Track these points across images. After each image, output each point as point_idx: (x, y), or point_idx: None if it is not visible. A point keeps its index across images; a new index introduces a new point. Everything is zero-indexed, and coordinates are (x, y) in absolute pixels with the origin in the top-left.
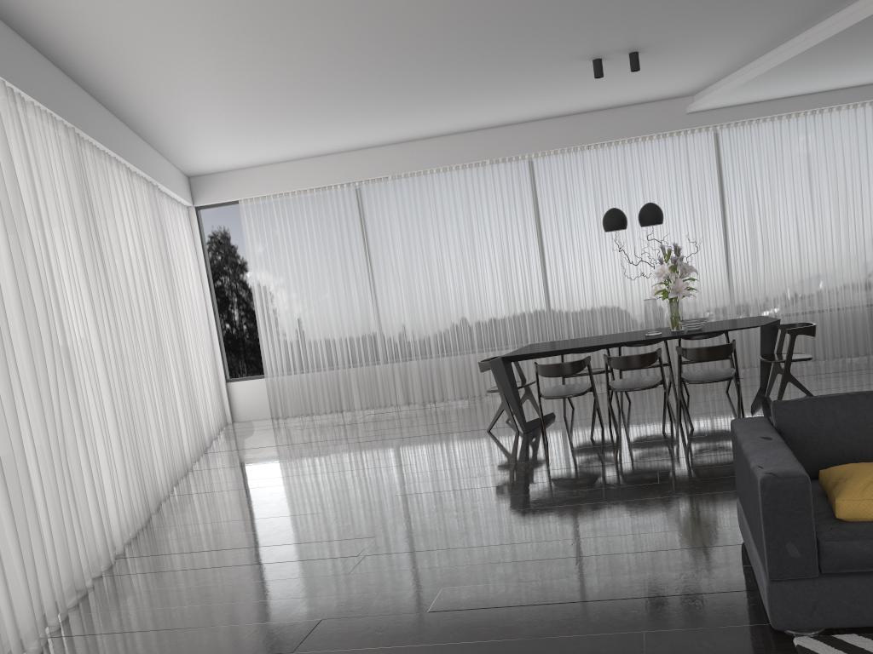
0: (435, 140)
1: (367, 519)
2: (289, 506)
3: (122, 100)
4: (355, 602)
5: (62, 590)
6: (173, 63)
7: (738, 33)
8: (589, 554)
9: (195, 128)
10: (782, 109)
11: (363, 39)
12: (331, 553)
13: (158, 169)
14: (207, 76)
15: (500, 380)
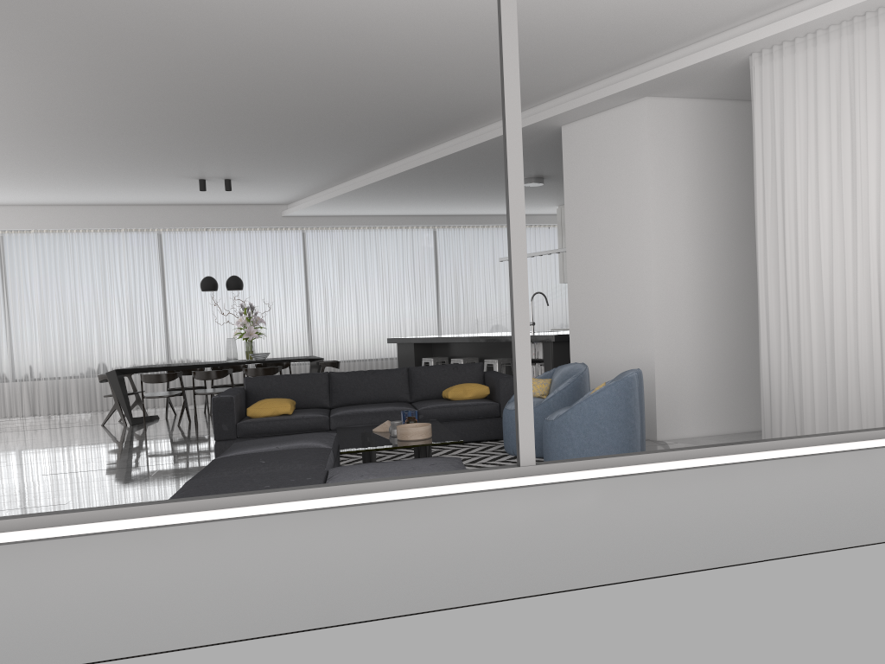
0: (77, 207)
1: (0, 457)
2: None
3: None
4: None
5: None
6: None
7: (296, 179)
8: (146, 457)
9: None
10: (348, 223)
11: (23, 151)
12: None
13: None
14: None
15: (113, 386)
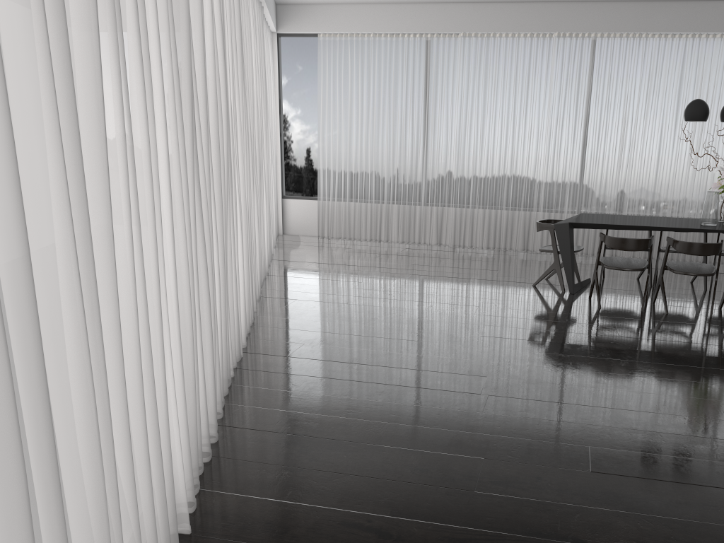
0: (509, 5)
1: (467, 355)
2: (382, 328)
3: None
4: (508, 445)
5: (223, 381)
6: None
7: None
8: (722, 438)
9: None
10: None
11: None
12: (452, 386)
13: None
14: None
15: (560, 243)
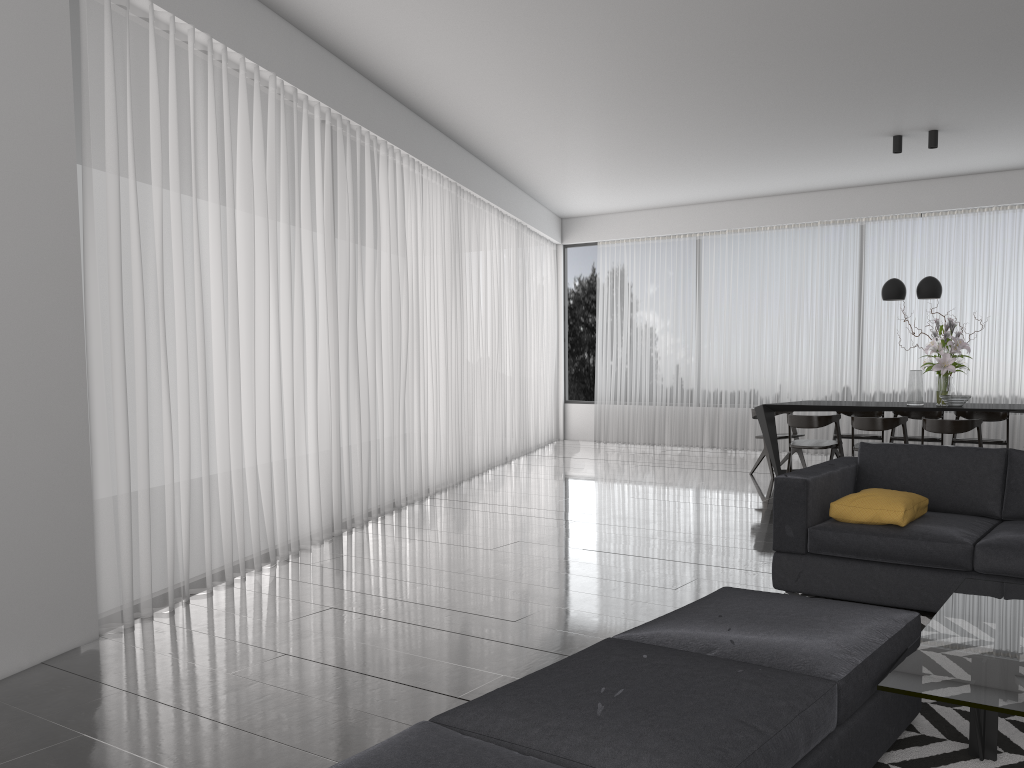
0: (772, 198)
1: (597, 505)
2: (554, 491)
3: (497, 160)
4: (546, 538)
5: (383, 498)
6: (527, 137)
7: None
8: (718, 545)
9: (556, 181)
10: None
11: (666, 122)
12: (555, 517)
13: (529, 212)
14: (554, 145)
15: (761, 426)
